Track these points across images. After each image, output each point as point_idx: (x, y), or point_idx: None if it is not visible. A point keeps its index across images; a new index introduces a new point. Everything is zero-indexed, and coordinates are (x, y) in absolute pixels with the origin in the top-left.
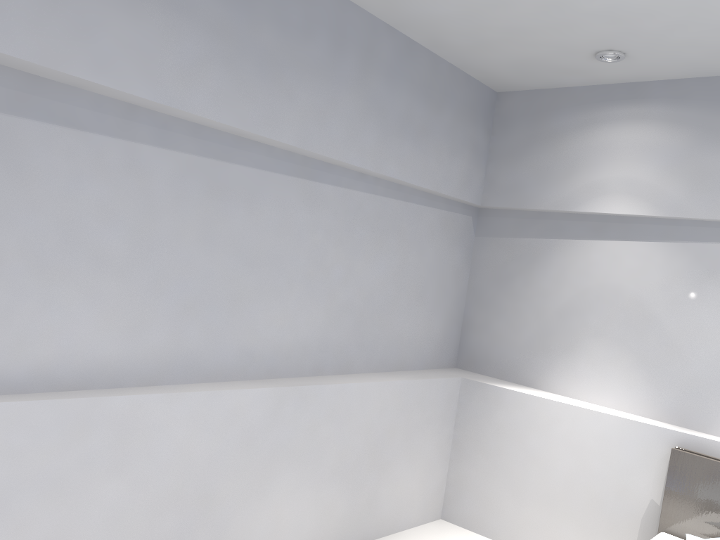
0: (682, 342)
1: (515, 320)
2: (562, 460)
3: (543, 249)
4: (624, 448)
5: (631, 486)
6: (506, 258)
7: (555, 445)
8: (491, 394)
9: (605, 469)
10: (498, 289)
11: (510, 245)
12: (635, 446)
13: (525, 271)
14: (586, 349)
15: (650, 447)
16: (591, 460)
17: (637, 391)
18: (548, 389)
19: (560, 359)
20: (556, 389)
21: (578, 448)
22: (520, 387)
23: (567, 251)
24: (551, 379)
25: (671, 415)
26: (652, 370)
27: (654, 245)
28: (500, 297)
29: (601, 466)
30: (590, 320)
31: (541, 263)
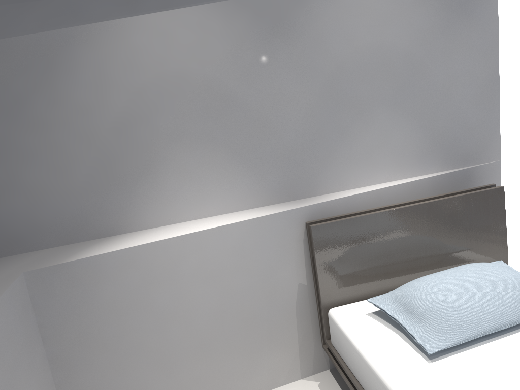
0: (268, 114)
1: (57, 160)
2: (202, 298)
3: (60, 47)
4: (261, 250)
5: (278, 282)
6: (2, 74)
7: (189, 287)
8: (81, 272)
9: (250, 281)
10: (8, 124)
11: (0, 51)
12: (271, 241)
13: (43, 85)
14: (168, 162)
15: (284, 235)
16: (233, 280)
17: (240, 185)
18: (139, 227)
19: (140, 186)
20: (149, 223)
21: (215, 276)
22: (106, 241)
23: (96, 41)
24: (138, 214)
25: (279, 194)
26: (248, 156)
27: (206, 9)
28: (18, 134)
29: (245, 280)
30: (161, 124)
31: (63, 67)
